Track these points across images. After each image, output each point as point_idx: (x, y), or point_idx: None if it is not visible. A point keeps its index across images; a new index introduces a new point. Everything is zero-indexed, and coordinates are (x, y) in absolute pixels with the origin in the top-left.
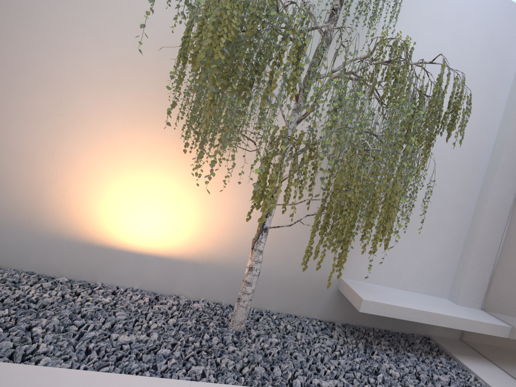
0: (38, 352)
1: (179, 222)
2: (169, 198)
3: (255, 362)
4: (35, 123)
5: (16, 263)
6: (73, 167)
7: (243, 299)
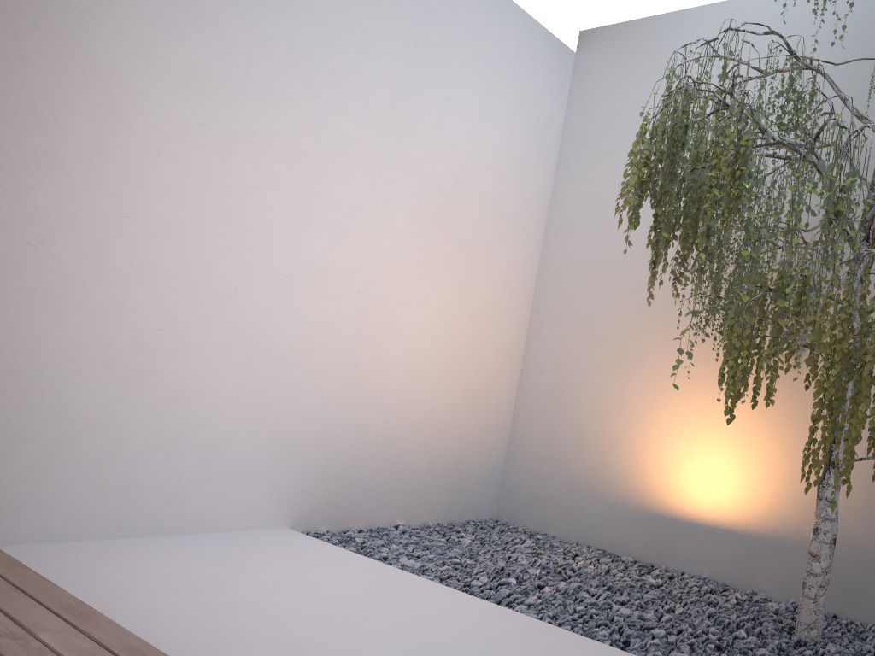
0: (523, 603)
1: (751, 477)
2: (735, 443)
3: None
4: (604, 373)
5: (591, 538)
6: (637, 417)
7: (809, 584)
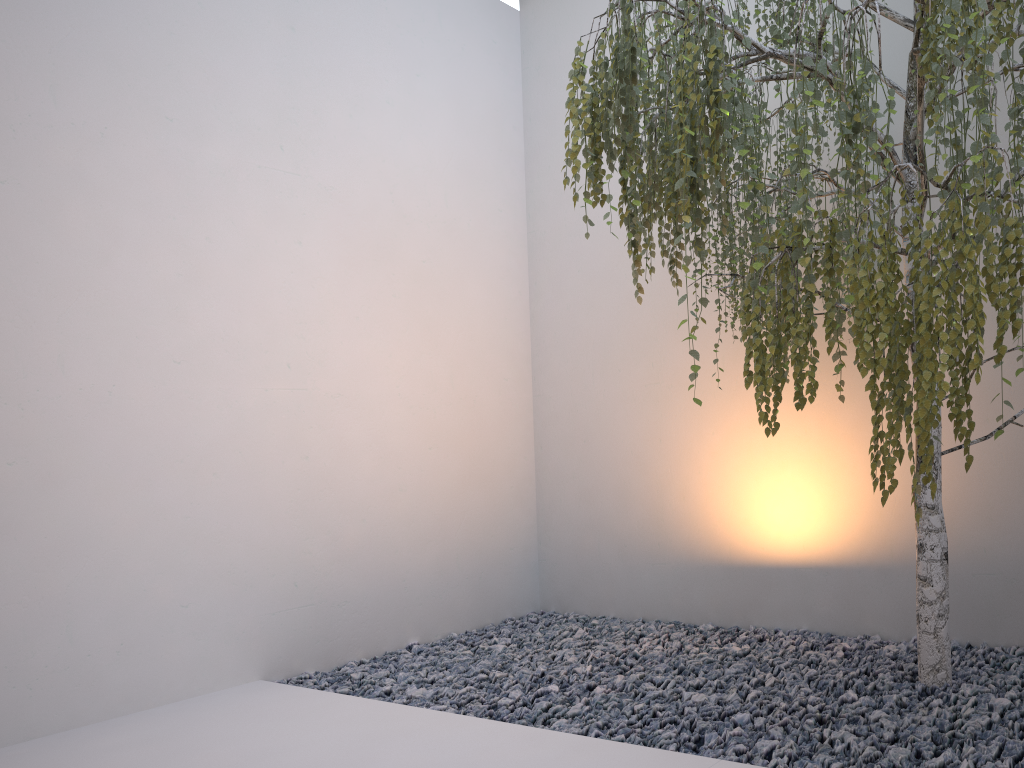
0: (566, 715)
1: (836, 496)
2: (810, 458)
3: (908, 741)
4: (635, 406)
5: (659, 611)
6: (685, 452)
7: (924, 616)
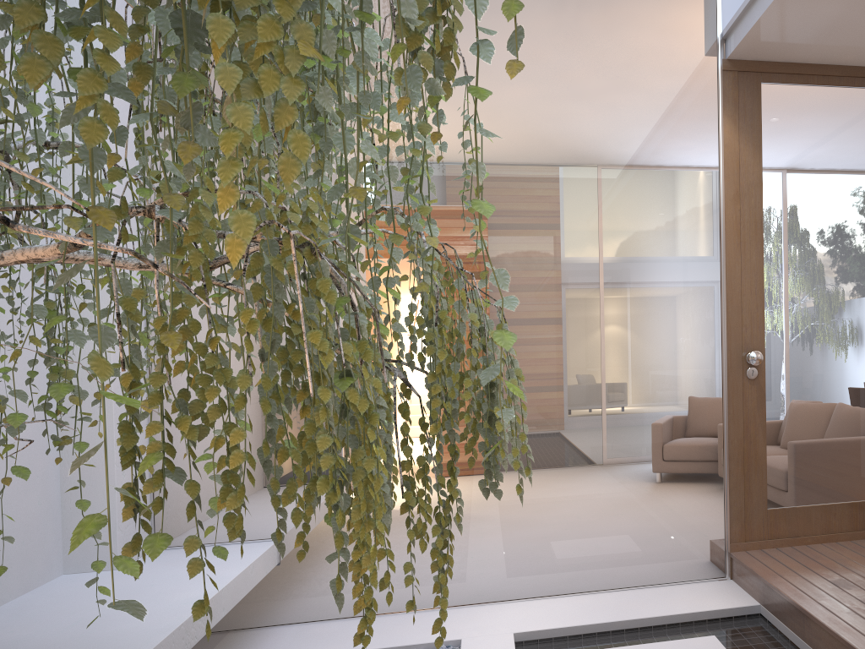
0: None
1: None
2: None
3: None
4: None
5: None
6: None
7: None
